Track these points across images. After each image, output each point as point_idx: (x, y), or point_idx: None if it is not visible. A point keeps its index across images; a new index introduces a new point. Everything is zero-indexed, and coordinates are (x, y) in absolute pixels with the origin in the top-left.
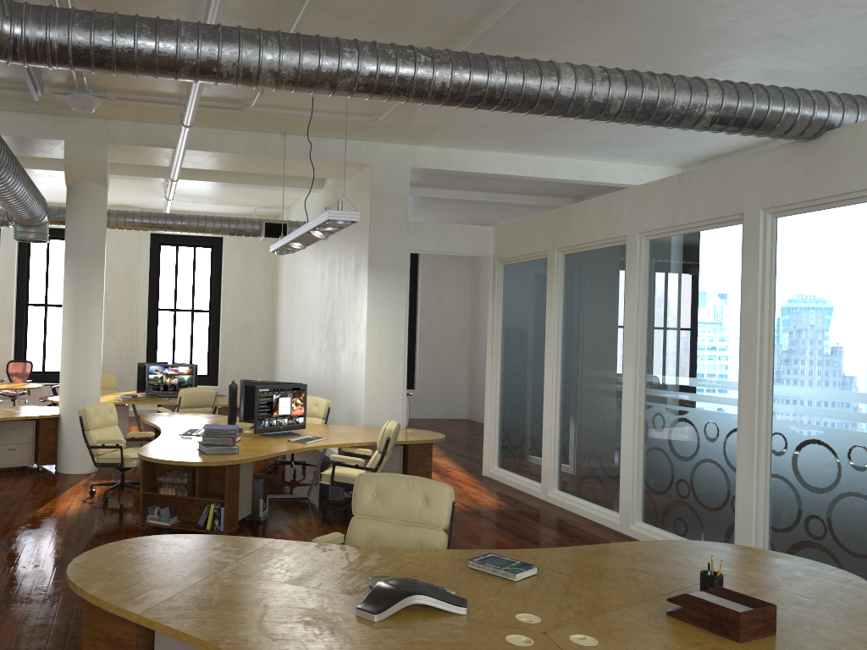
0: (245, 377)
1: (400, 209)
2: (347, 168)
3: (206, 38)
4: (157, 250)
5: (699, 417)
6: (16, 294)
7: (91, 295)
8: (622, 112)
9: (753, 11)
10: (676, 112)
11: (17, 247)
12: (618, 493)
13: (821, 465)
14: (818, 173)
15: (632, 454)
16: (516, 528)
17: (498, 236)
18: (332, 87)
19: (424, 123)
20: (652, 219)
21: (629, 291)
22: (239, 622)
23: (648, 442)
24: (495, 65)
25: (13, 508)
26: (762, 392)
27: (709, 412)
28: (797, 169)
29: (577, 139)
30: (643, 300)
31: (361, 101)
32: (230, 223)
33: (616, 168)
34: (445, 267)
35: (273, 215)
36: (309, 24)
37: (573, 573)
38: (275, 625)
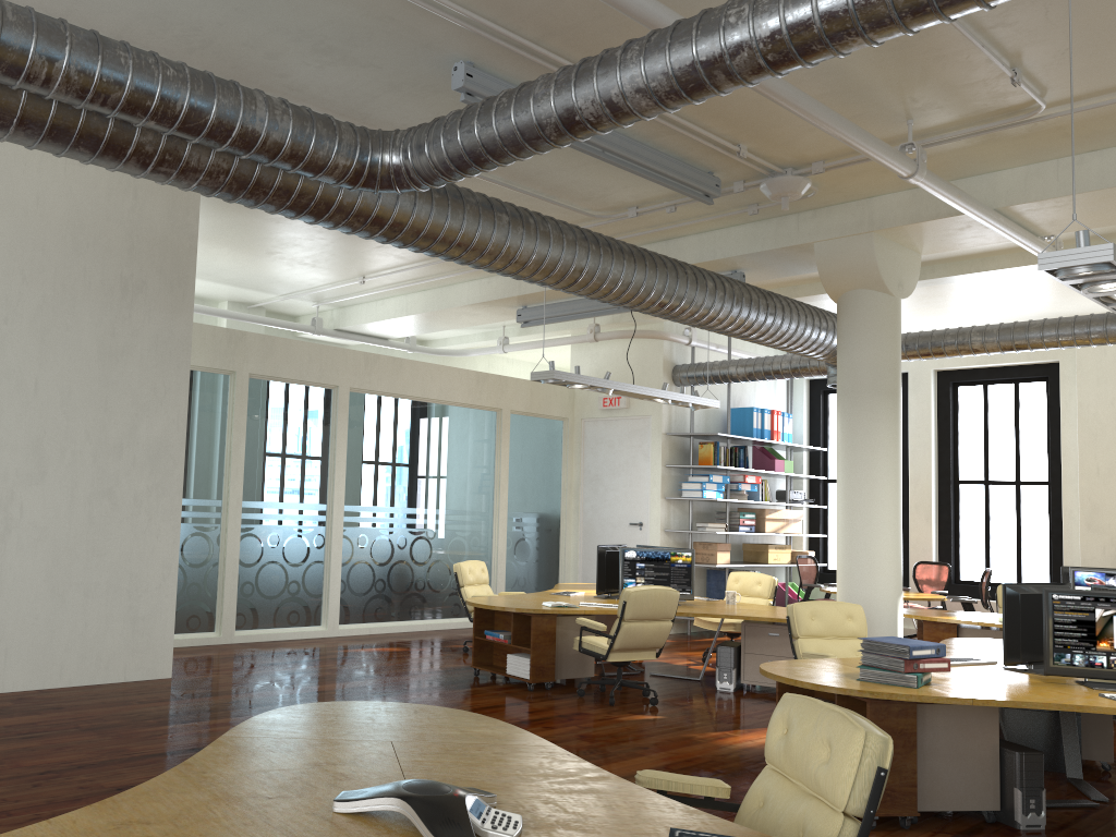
0: None
1: None
2: None
3: (558, 84)
4: None
5: None
6: (936, 467)
7: (870, 451)
8: None
9: None
10: None
11: (934, 401)
12: None
13: None
14: None
15: None
16: None
17: None
18: (730, 75)
19: None
20: None
21: None
22: (249, 765)
23: None
24: None
25: (689, 724)
26: None
27: None
28: None
29: None
30: None
31: None
32: None
33: None
34: None
35: None
36: None
37: None
38: (261, 776)
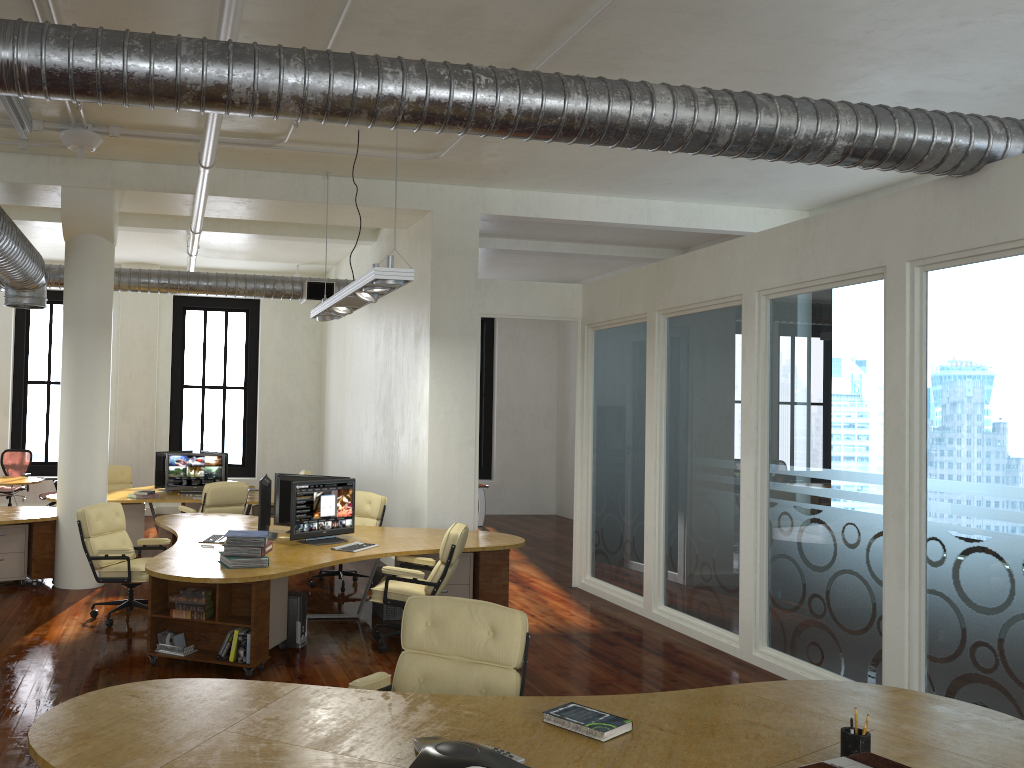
0: (288, 466)
1: (468, 264)
2: (404, 215)
3: (212, 57)
4: (182, 316)
5: (836, 518)
6: (13, 369)
7: (95, 372)
8: (733, 144)
9: (892, 18)
10: (799, 143)
11: (14, 314)
12: (737, 611)
13: (990, 578)
14: (977, 215)
15: (754, 563)
16: (612, 655)
17: (587, 296)
18: (371, 116)
19: (495, 161)
20: (773, 274)
21: (746, 362)
22: None
23: (774, 547)
24: (574, 87)
25: None
26: (913, 487)
27: (847, 512)
28: (951, 212)
29: (681, 177)
30: (763, 372)
31: (417, 135)
32: (266, 282)
33: (729, 213)
34: (527, 333)
35: (320, 272)
36: (349, 42)
37: (678, 729)
38: None
